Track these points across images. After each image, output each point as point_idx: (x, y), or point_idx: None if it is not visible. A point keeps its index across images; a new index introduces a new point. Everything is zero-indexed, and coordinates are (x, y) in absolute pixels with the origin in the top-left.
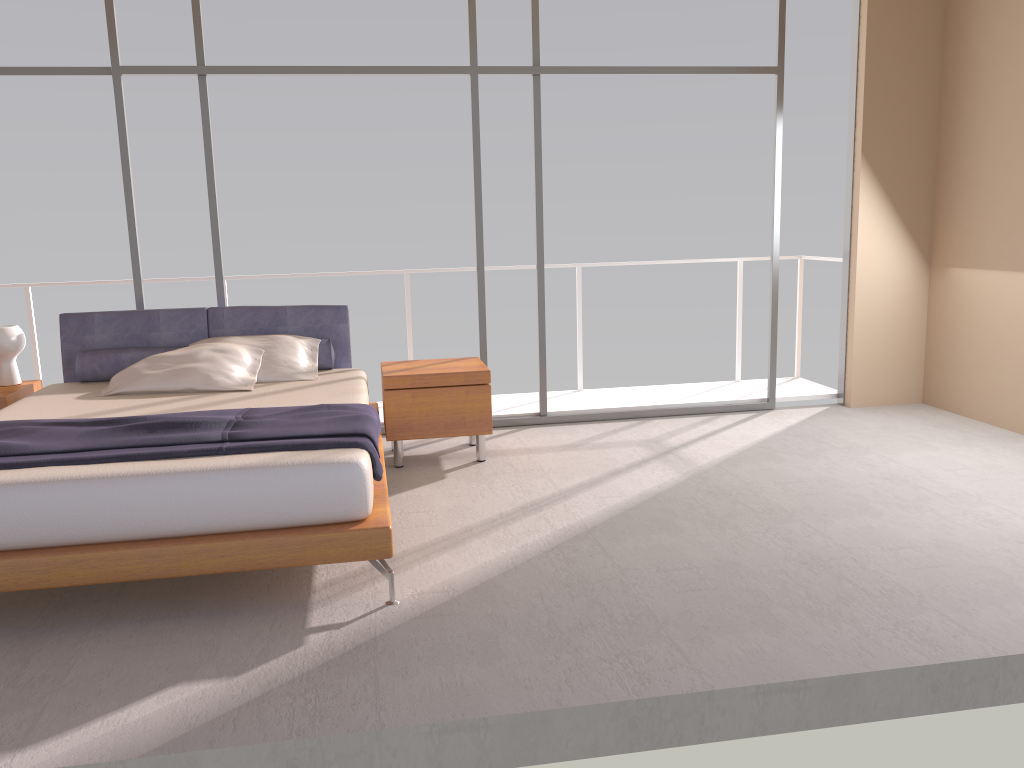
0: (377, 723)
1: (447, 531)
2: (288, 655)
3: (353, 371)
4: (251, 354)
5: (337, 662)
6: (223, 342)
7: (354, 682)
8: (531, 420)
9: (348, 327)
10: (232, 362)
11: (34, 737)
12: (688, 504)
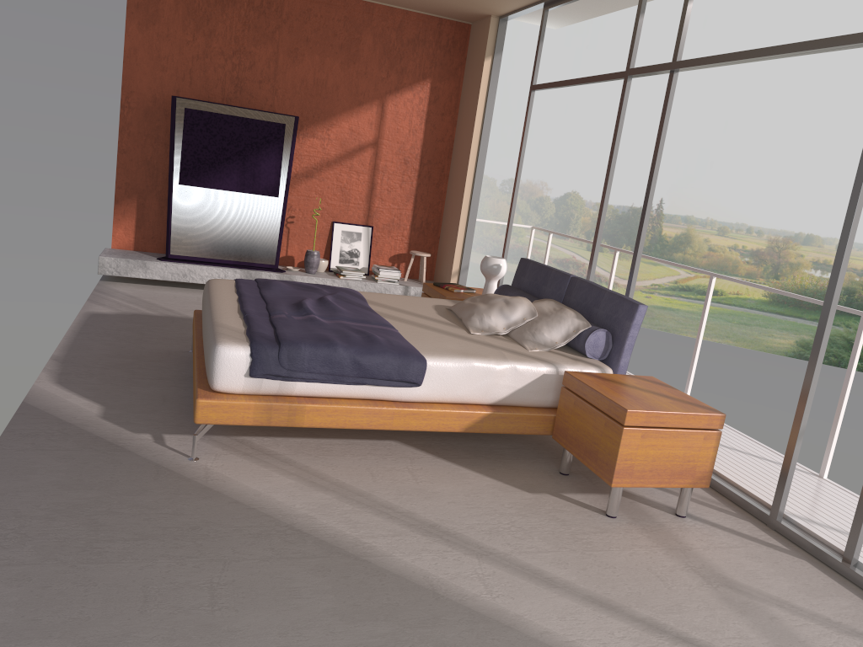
0: (0, 449)
1: (356, 485)
2: (121, 429)
3: (579, 362)
4: (526, 314)
5: (99, 441)
6: (537, 302)
7: (64, 444)
8: (821, 554)
9: (630, 326)
10: (499, 312)
11: (67, 384)
12: (463, 646)
